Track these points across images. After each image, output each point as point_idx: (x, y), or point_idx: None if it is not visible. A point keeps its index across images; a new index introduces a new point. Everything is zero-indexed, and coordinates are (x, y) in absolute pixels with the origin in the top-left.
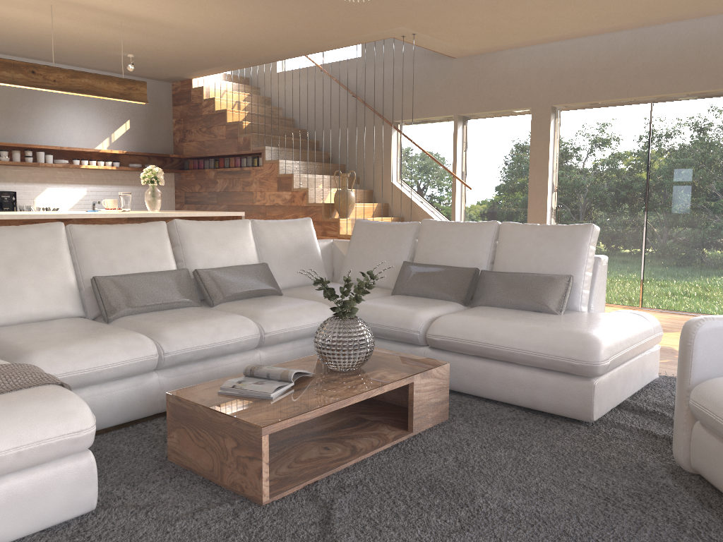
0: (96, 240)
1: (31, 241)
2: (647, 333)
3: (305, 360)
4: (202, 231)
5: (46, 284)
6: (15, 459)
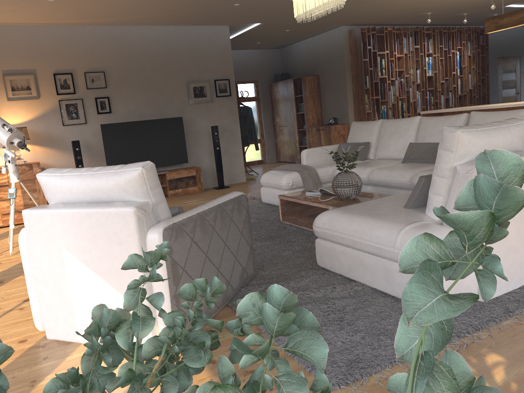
0: (424, 125)
1: (401, 125)
2: (382, 240)
3: (365, 193)
4: (479, 119)
5: (398, 144)
6: (272, 184)
